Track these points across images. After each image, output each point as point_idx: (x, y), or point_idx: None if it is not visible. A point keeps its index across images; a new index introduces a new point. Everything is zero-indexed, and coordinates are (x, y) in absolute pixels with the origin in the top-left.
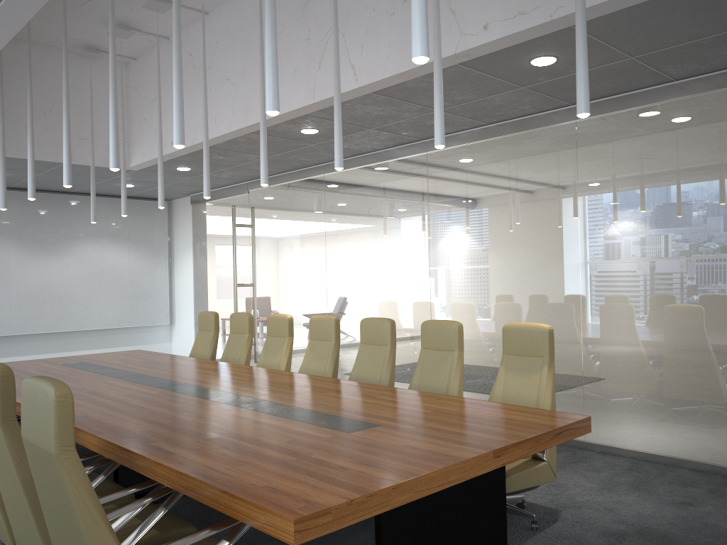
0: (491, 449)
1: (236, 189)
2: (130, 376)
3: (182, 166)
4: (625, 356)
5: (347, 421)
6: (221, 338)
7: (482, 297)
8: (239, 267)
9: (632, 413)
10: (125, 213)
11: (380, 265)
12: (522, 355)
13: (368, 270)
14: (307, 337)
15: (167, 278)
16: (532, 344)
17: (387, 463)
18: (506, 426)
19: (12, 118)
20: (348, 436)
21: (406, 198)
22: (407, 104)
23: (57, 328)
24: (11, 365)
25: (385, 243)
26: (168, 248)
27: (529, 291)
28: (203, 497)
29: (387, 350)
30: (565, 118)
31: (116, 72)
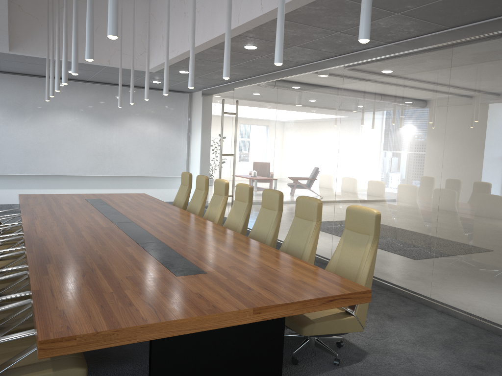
0: (253, 307)
1: (226, 87)
2: (110, 212)
3: (181, 70)
4: (468, 240)
5: (188, 266)
6: (212, 190)
7: (370, 180)
8: (225, 142)
9: (468, 285)
10: (132, 102)
11: (307, 149)
12: (356, 231)
13: (299, 152)
14: (259, 195)
15: (186, 146)
16: (363, 224)
17: (165, 305)
18: (292, 288)
19: (71, 36)
20: (171, 279)
21: (327, 100)
22: (310, 27)
23: (113, 173)
24: (58, 196)
25: (311, 133)
26: (188, 125)
27: (404, 179)
28: (32, 309)
29: (275, 214)
30: (445, 39)
31: (142, 3)
